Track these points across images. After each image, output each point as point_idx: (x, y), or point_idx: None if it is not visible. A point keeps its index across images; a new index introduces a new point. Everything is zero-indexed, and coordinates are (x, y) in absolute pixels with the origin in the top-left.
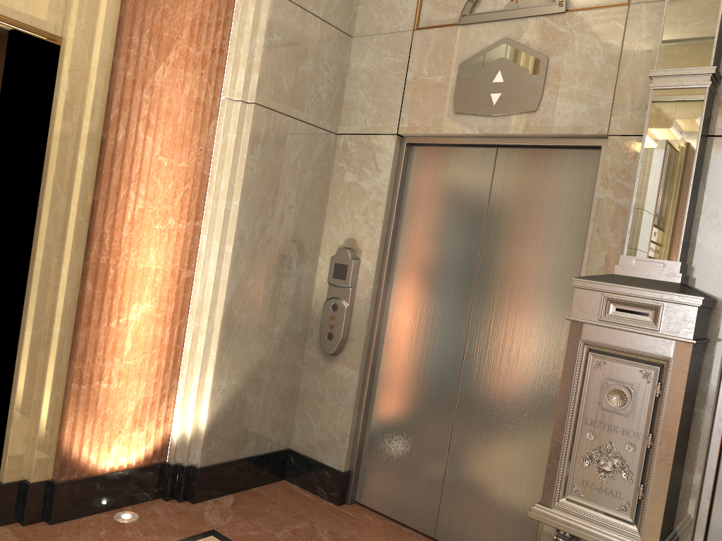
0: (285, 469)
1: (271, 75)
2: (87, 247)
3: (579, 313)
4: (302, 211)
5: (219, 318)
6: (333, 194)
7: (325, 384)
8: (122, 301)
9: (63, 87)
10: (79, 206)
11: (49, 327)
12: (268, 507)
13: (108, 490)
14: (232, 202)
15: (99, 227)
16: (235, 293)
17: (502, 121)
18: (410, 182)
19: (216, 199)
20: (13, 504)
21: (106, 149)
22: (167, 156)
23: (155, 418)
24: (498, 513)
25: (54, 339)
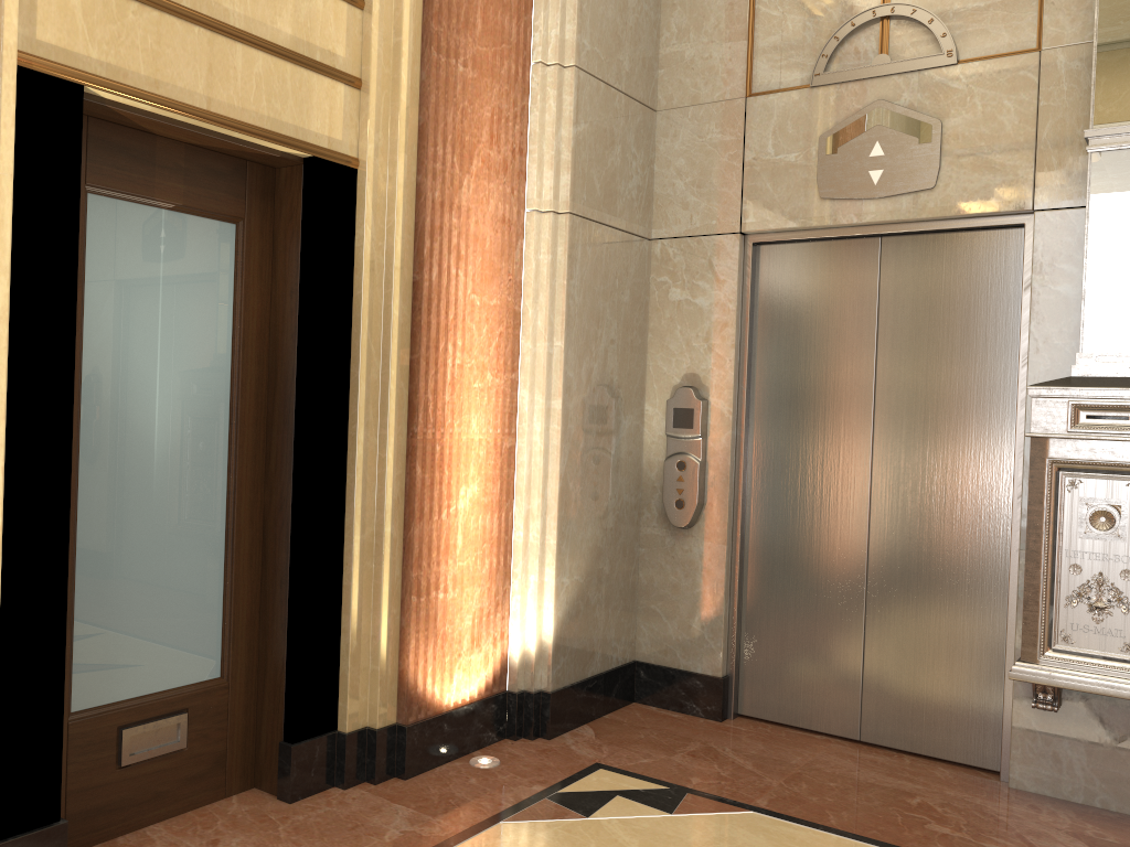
0: (634, 688)
1: (582, 174)
2: (410, 420)
3: (1041, 427)
4: (624, 345)
5: (555, 495)
6: (655, 319)
7: (678, 567)
8: (450, 485)
9: (368, 221)
10: (398, 369)
11: (378, 528)
12: (640, 733)
13: (456, 731)
14: (553, 343)
15: (422, 393)
16: (569, 460)
17: (888, 204)
18: (763, 292)
19: (534, 342)
20: (358, 758)
21: (422, 293)
22: (478, 293)
23: (491, 633)
24: (945, 692)
25: (386, 541)
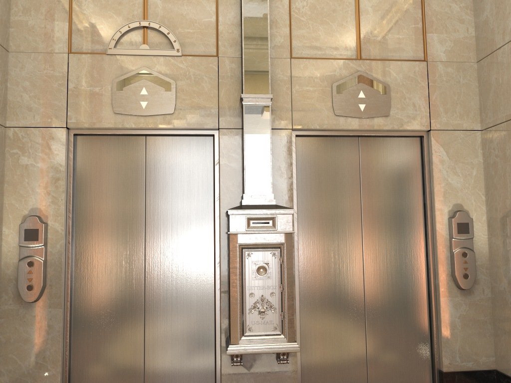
0: None
1: None
2: None
3: (234, 228)
4: None
5: None
6: (9, 175)
7: (28, 327)
8: None
9: None
10: None
11: None
12: None
13: None
14: None
15: None
16: None
17: (151, 119)
18: (80, 162)
19: None
20: None
21: None
22: None
23: None
24: (187, 367)
25: None
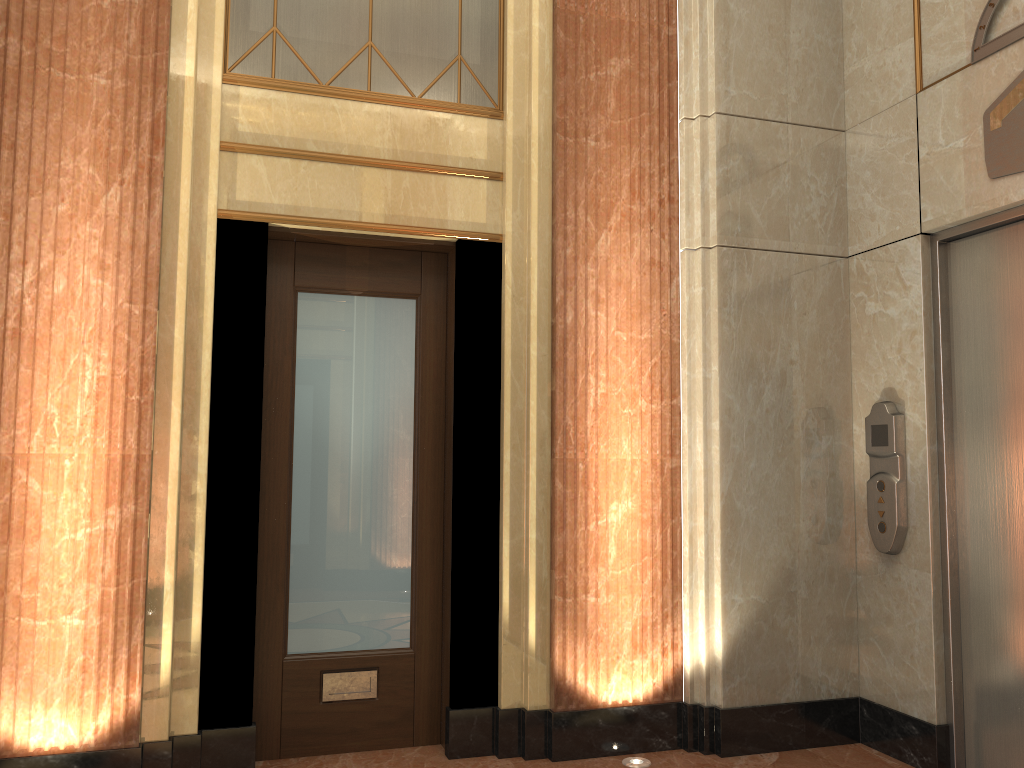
0: (859, 727)
1: (734, 208)
2: (552, 443)
3: None
4: (813, 365)
5: (717, 513)
6: (855, 336)
7: (889, 597)
8: (597, 499)
9: (507, 282)
10: (538, 400)
11: (526, 534)
12: None
13: (614, 729)
14: (710, 368)
15: (561, 419)
16: (733, 479)
17: None
18: (956, 292)
19: (692, 368)
20: (513, 733)
21: (555, 335)
22: (625, 329)
23: (659, 642)
24: None
25: (531, 546)
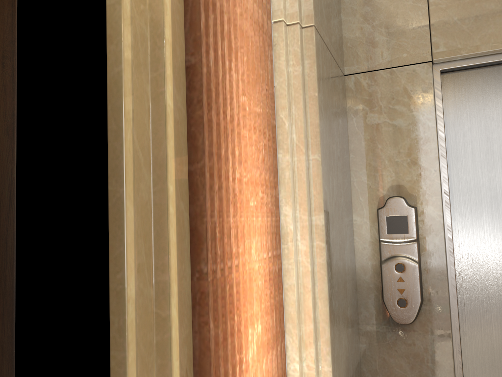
0: None
1: None
2: (195, 256)
3: None
4: (342, 163)
5: (325, 317)
6: (355, 141)
7: (402, 360)
8: (240, 333)
9: None
10: (176, 184)
11: None
12: None
13: None
14: (308, 157)
15: (208, 215)
16: (331, 277)
17: None
18: (451, 112)
19: (291, 156)
20: None
21: (202, 80)
22: (246, 96)
23: None
24: None
25: None
